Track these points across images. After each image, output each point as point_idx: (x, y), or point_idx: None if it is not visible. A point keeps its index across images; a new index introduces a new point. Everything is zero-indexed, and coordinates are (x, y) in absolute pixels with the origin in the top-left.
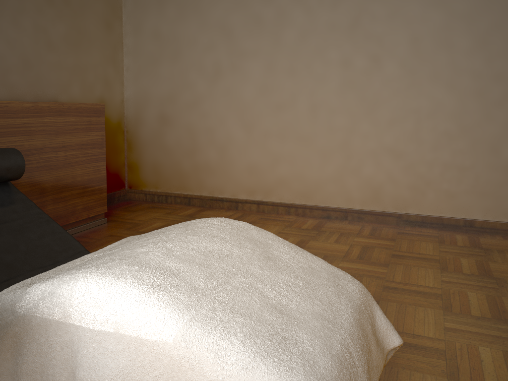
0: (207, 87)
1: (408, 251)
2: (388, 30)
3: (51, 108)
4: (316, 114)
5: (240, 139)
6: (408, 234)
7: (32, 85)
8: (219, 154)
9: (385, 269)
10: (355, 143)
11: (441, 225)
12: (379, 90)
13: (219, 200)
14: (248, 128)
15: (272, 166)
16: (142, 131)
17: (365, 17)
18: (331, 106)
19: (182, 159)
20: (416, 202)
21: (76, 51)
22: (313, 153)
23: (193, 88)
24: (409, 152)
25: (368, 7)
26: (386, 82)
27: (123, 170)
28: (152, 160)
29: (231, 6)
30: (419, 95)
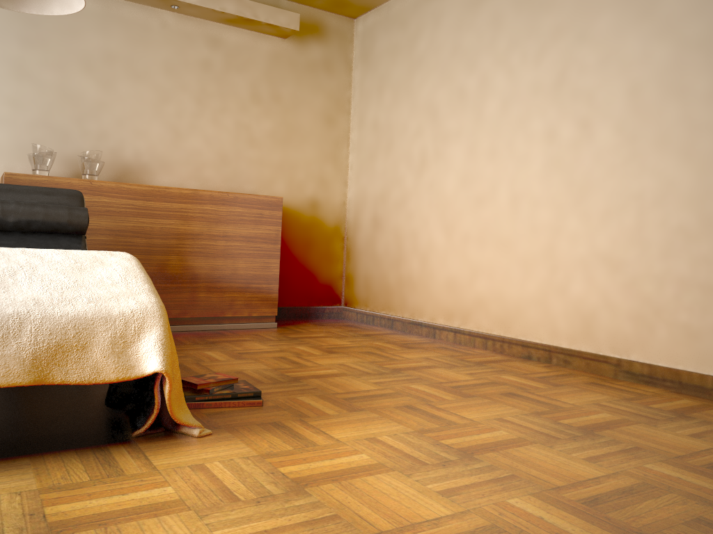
0: (413, 181)
1: (543, 395)
2: (600, 82)
3: (214, 197)
4: (517, 208)
5: (440, 245)
6: (601, 386)
7: (228, 180)
8: (421, 264)
9: (457, 398)
10: (562, 247)
11: (679, 385)
12: (590, 168)
13: (418, 325)
14: (448, 230)
15: (470, 281)
16: (358, 237)
17: (573, 69)
18: (534, 196)
19: (388, 271)
20: (641, 342)
21: (284, 147)
22: (513, 262)
23: (402, 183)
24: (630, 261)
25: (575, 55)
26: (598, 156)
27: (339, 283)
28: (364, 272)
29: (438, 81)
30: (642, 172)
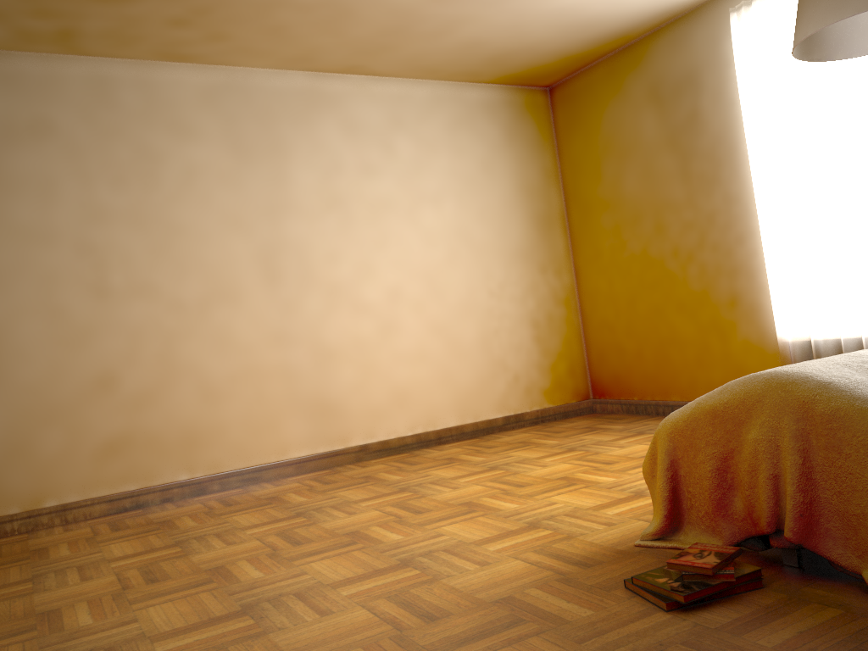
0: None
1: None
2: None
3: None
4: None
5: None
6: None
7: None
8: None
9: None
10: None
11: None
12: None
13: None
14: None
15: None
16: None
17: None
18: None
19: None
20: None
21: None
22: None
23: None
24: None
25: None
26: None
27: None
28: None
29: None
30: None
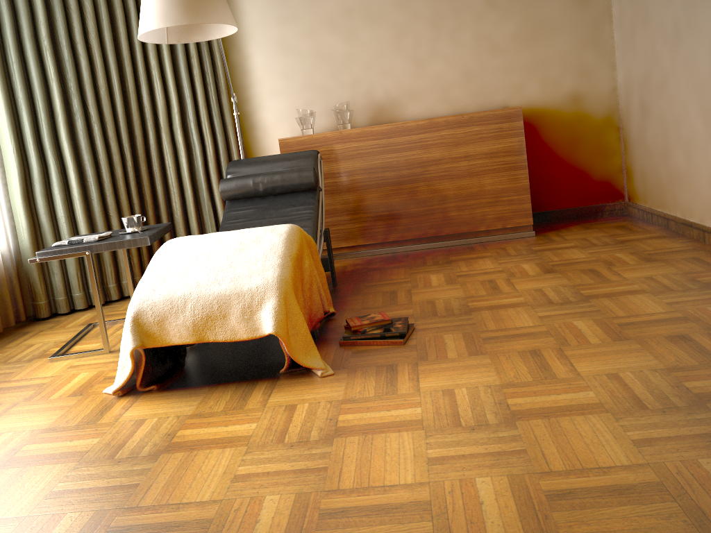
0: (669, 59)
1: None
2: None
3: (449, 122)
4: None
5: (700, 135)
6: None
7: (476, 95)
8: (685, 157)
9: (604, 341)
10: None
11: None
12: None
13: (689, 226)
14: (706, 116)
15: None
16: (631, 127)
17: None
18: None
19: (659, 165)
20: None
21: (531, 46)
22: None
23: (660, 62)
24: None
25: None
26: None
27: (619, 178)
28: (639, 165)
29: None
30: None
